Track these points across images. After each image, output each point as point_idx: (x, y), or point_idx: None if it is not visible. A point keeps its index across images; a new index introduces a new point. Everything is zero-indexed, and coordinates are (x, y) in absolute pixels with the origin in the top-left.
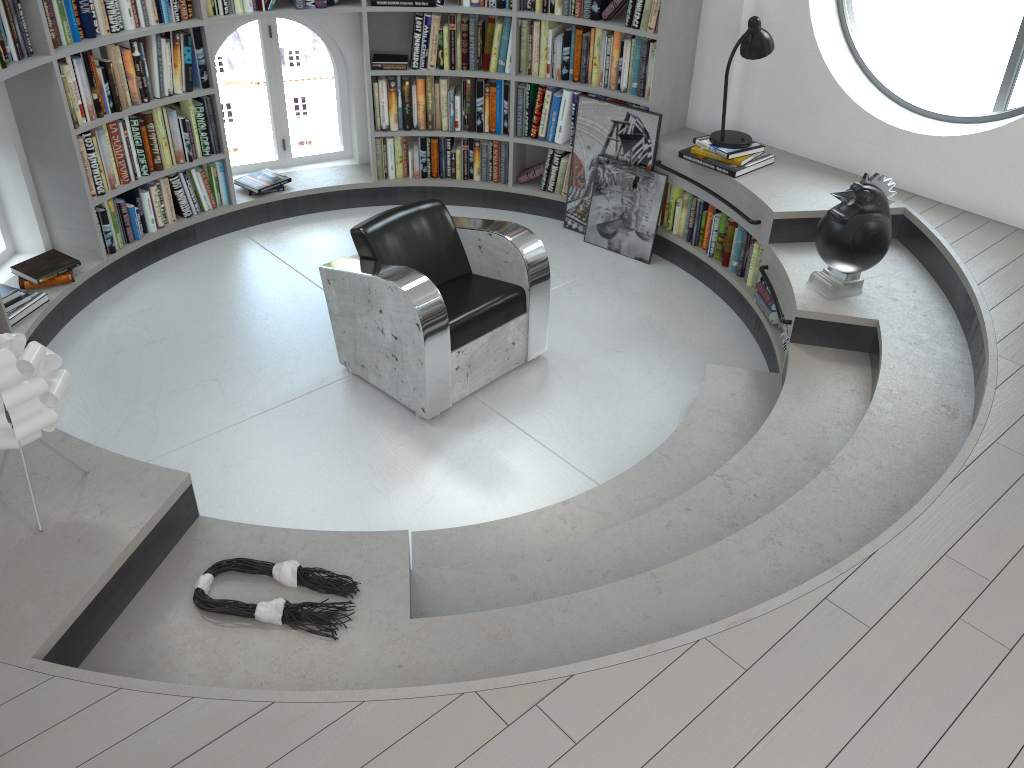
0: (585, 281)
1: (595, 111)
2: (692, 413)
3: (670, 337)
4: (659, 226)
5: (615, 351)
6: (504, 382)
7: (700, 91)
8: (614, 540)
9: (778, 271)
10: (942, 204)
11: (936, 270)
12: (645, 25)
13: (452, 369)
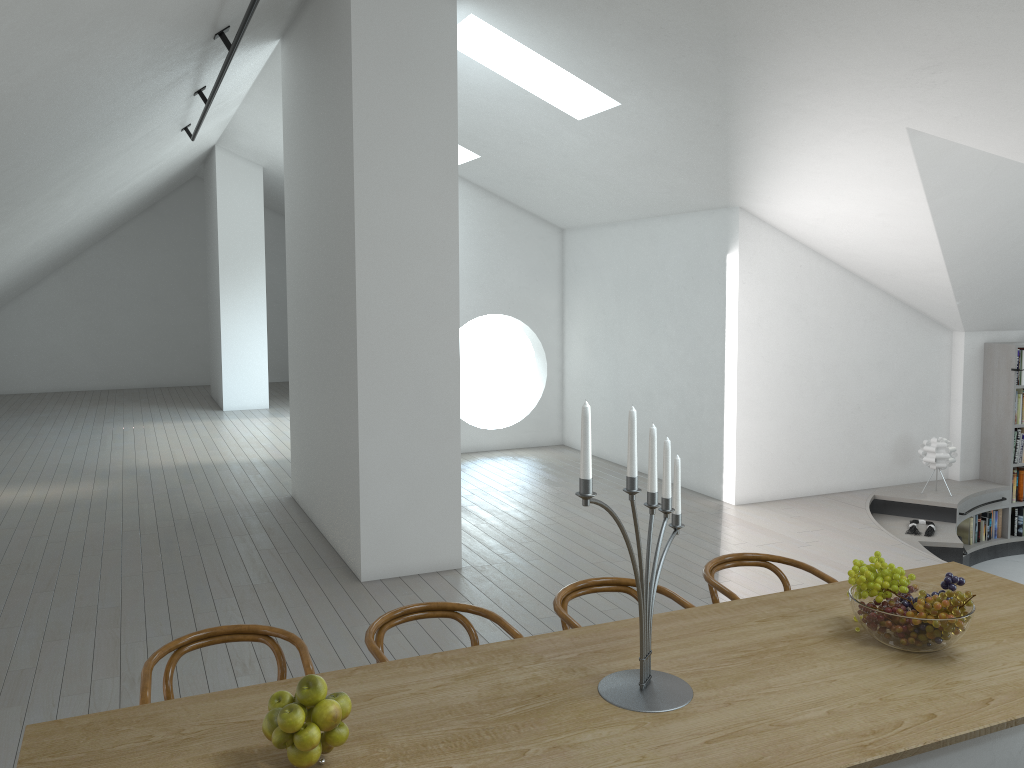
0: None
1: None
2: None
3: None
4: None
5: None
6: None
7: None
8: None
9: None
10: None
11: None
12: None
13: None
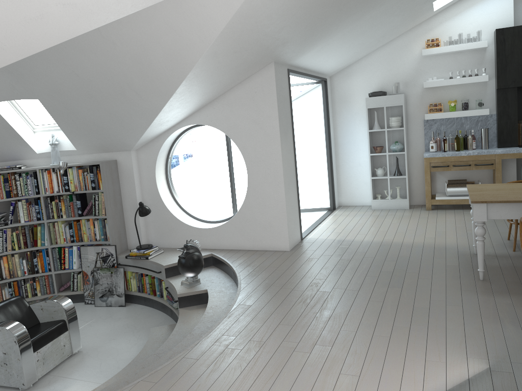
0: (97, 320)
1: (88, 251)
2: (146, 344)
3: (137, 328)
4: (126, 290)
5: (113, 339)
6: (63, 365)
7: (130, 234)
8: (114, 386)
9: (171, 286)
10: (224, 249)
11: (225, 269)
12: (101, 213)
13: (35, 361)
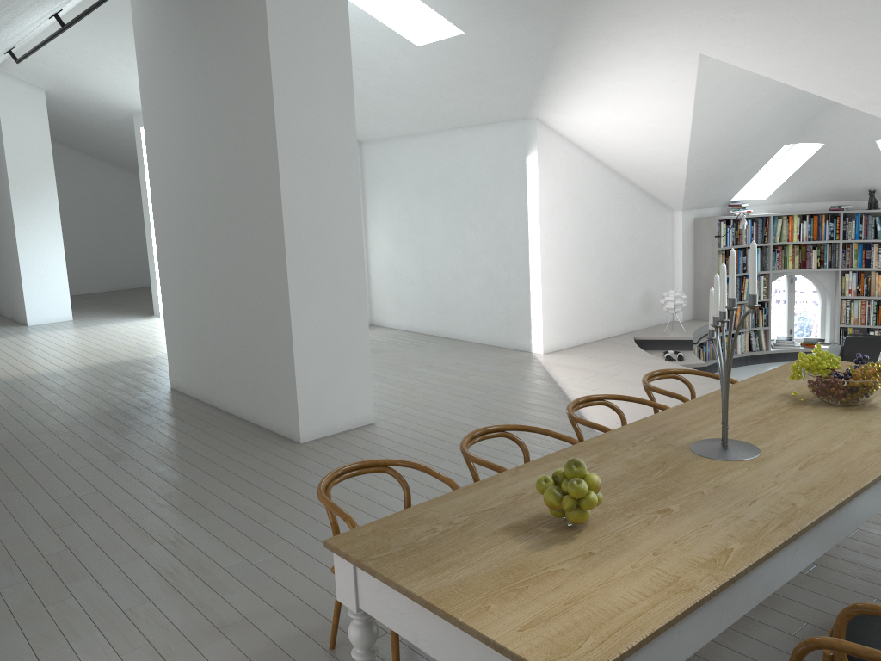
0: None
1: None
2: None
3: None
4: None
5: None
6: None
7: None
8: None
9: None
10: None
11: None
12: None
13: None
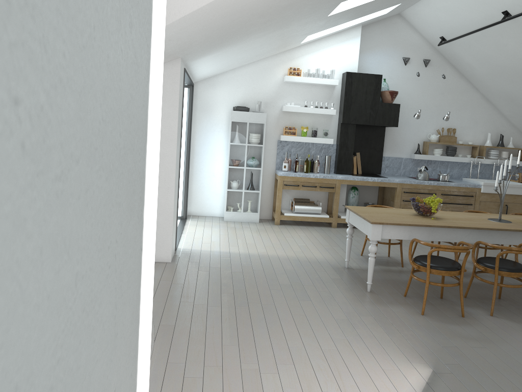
0: None
1: None
2: None
3: None
4: None
5: None
6: None
7: None
8: None
9: None
10: None
11: None
12: None
13: None
